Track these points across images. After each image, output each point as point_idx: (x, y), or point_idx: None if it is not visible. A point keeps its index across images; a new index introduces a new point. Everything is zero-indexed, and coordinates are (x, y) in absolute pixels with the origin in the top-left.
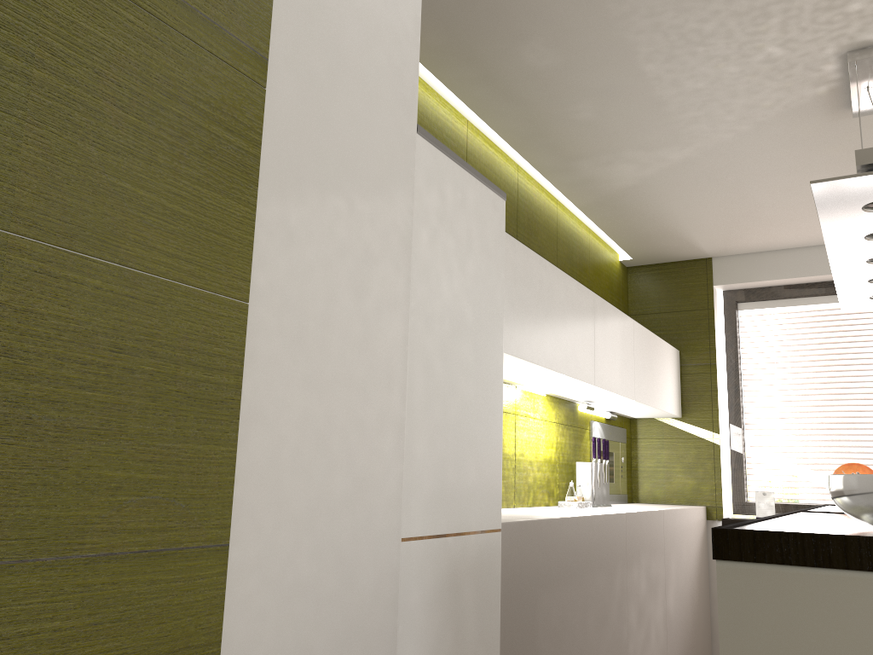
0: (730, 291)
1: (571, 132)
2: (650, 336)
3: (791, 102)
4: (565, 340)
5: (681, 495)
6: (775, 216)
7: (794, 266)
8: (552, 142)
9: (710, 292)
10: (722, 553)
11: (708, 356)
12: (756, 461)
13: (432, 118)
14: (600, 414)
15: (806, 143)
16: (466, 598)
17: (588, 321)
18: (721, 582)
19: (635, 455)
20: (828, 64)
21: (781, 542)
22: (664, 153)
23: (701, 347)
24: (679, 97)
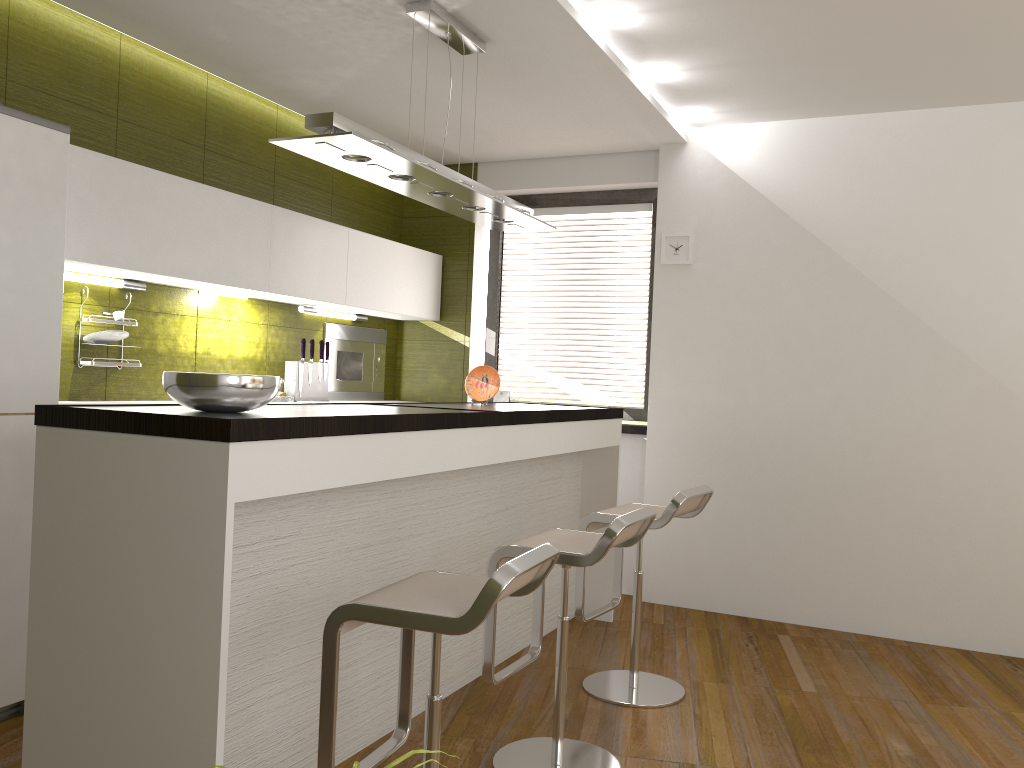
0: None
1: (225, 50)
2: (382, 243)
3: (403, 38)
4: (215, 252)
5: (435, 393)
6: (496, 129)
7: (545, 176)
8: (214, 56)
9: None
10: (39, 421)
11: (466, 262)
12: (506, 363)
13: (62, 36)
14: (338, 316)
15: (454, 71)
16: (2, 462)
17: (259, 233)
18: (38, 439)
19: (400, 356)
20: (401, 11)
21: (64, 414)
22: (331, 71)
23: (461, 253)
24: (296, 28)
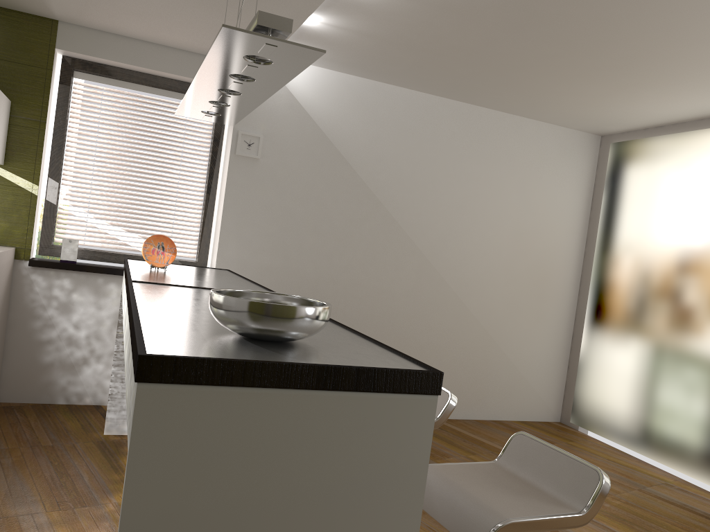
0: (69, 57)
1: None
2: None
3: None
4: None
5: None
6: (130, 8)
7: (131, 54)
8: None
9: (52, 54)
10: (145, 377)
11: (39, 113)
12: (67, 213)
13: None
14: None
15: None
16: None
17: None
18: (139, 401)
19: None
20: None
21: (197, 367)
22: None
23: (34, 103)
24: None
